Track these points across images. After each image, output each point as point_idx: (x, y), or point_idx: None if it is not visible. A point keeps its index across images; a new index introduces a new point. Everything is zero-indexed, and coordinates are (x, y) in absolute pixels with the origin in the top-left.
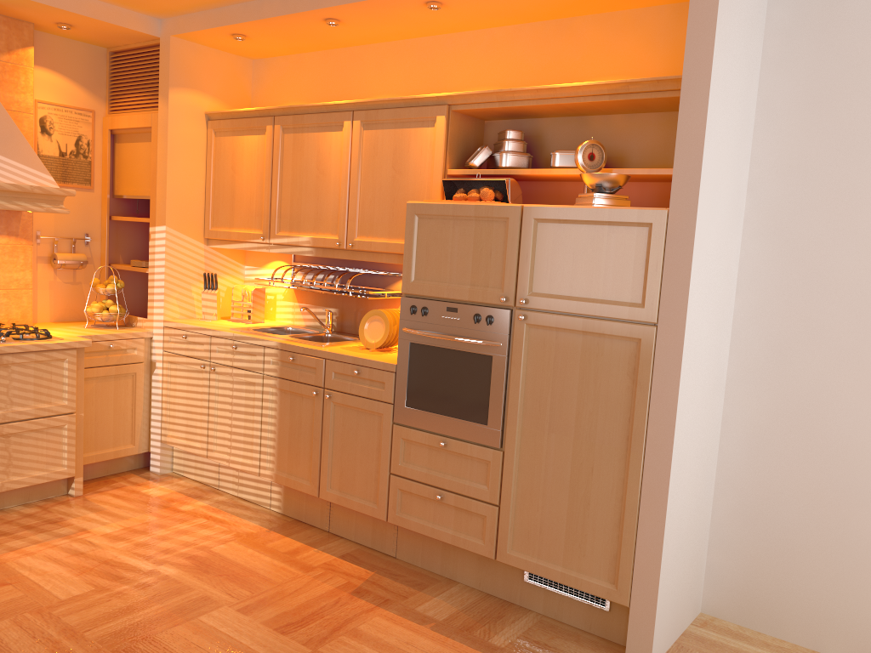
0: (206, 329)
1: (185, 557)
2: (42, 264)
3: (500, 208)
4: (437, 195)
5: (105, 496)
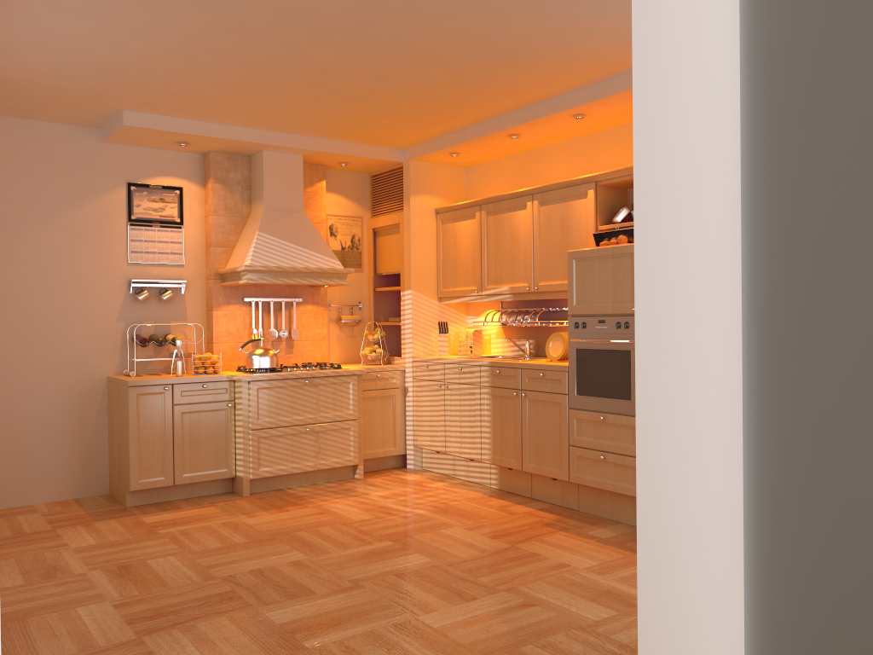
0: (440, 359)
1: (431, 506)
2: (332, 323)
3: (627, 247)
4: (592, 245)
5: (378, 479)
